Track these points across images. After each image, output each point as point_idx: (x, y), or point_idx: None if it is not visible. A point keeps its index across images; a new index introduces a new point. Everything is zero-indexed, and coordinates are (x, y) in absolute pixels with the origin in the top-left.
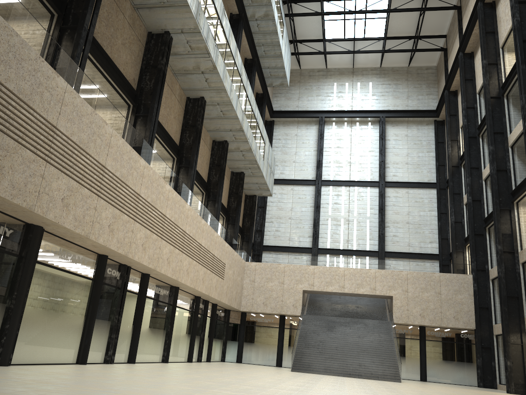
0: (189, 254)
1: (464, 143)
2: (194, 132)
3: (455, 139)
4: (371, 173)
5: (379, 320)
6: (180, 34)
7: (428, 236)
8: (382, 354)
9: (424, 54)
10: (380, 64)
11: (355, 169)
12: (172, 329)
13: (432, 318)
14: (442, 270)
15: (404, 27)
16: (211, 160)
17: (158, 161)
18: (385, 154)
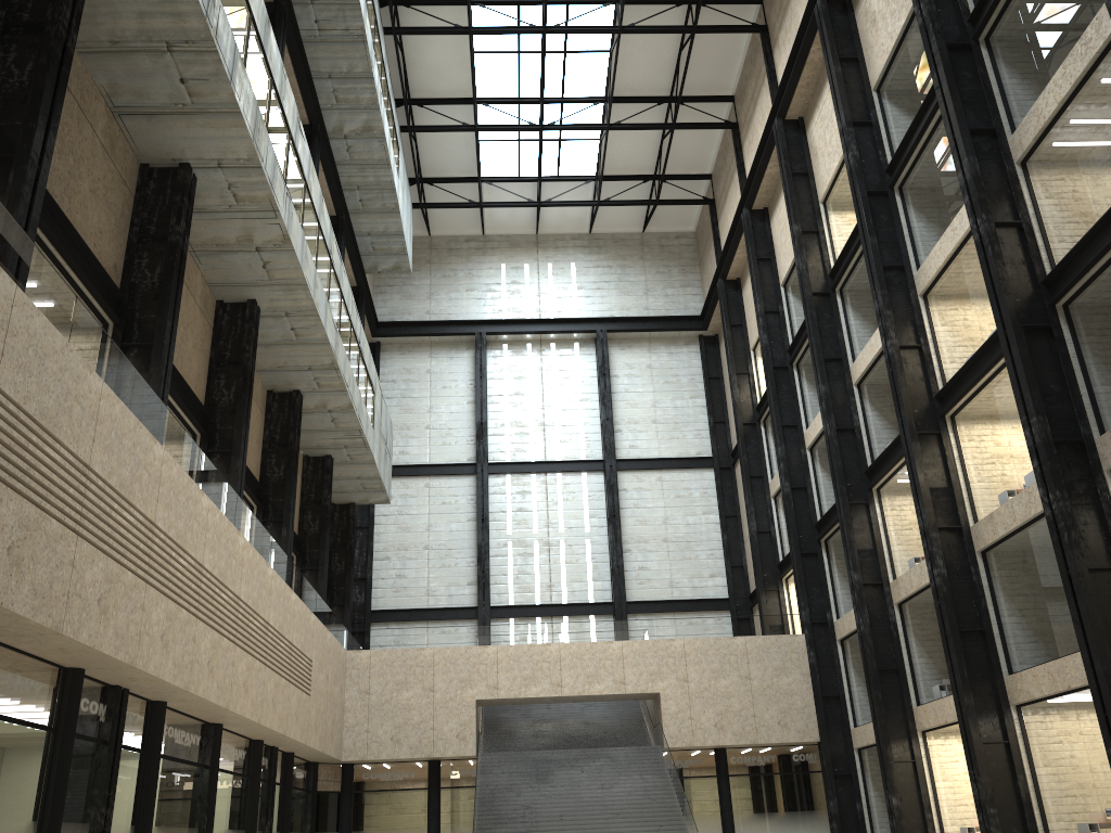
0: (247, 648)
1: (767, 380)
2: (238, 376)
3: (745, 371)
4: (586, 443)
5: (634, 745)
6: (214, 170)
7: (707, 565)
8: (655, 817)
9: (671, 209)
10: (589, 226)
11: (554, 438)
12: (213, 824)
13: (739, 728)
14: (748, 630)
15: (634, 158)
16: (267, 433)
17: (188, 446)
18: (612, 404)
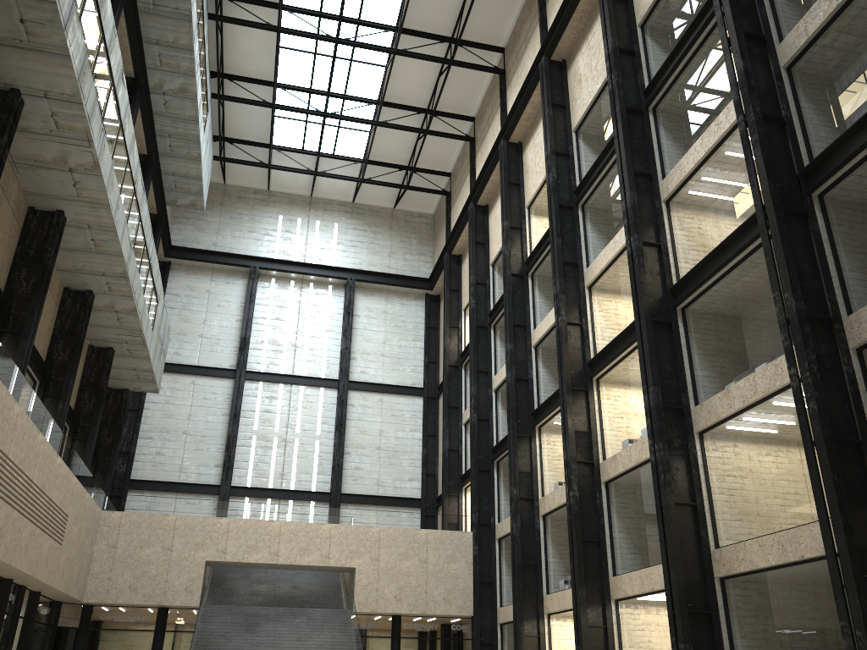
0: (8, 499)
1: (470, 334)
2: (38, 271)
3: (456, 325)
4: (327, 365)
5: (330, 608)
6: (40, 99)
7: (408, 471)
8: None
9: (417, 194)
10: (353, 197)
11: (302, 358)
12: None
13: (413, 601)
14: (430, 525)
15: (394, 151)
16: (59, 322)
17: None
18: (351, 337)
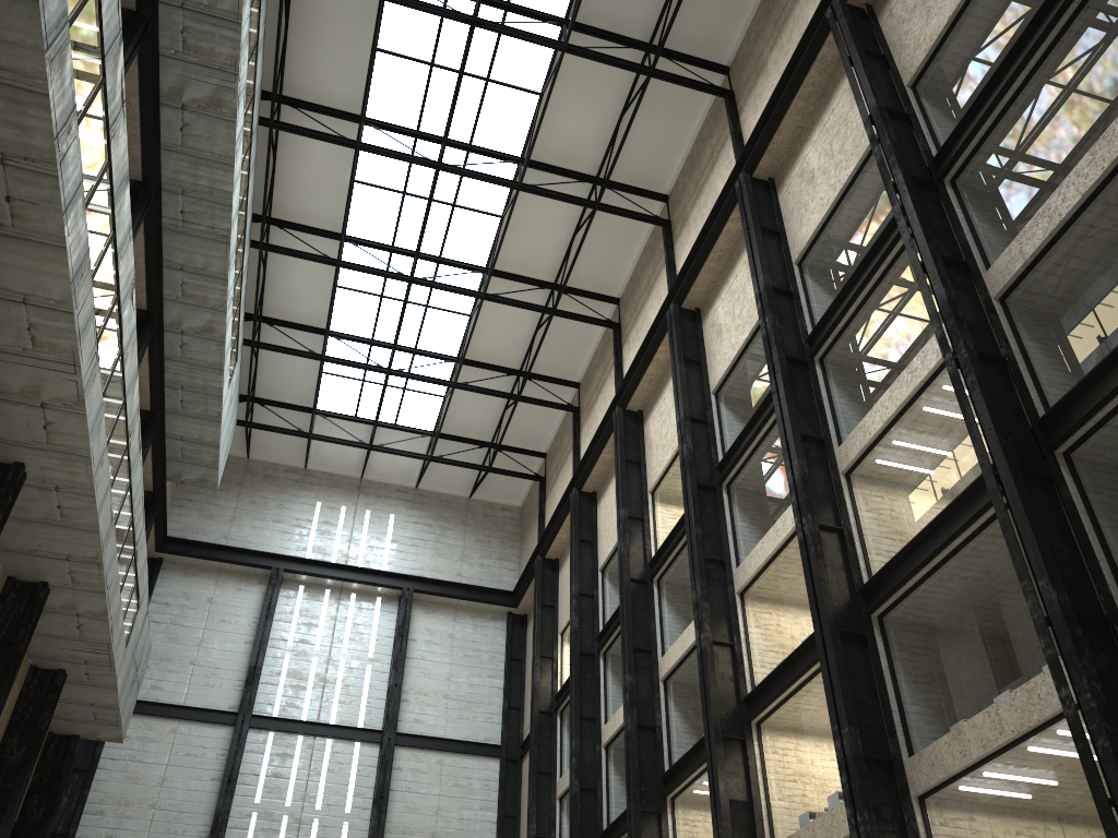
0: None
1: (572, 665)
2: None
3: (550, 655)
4: (368, 709)
5: None
6: (16, 305)
7: None
8: None
9: (501, 479)
10: (417, 481)
11: (333, 698)
12: None
13: None
14: None
15: (474, 422)
16: None
17: None
18: (404, 669)
